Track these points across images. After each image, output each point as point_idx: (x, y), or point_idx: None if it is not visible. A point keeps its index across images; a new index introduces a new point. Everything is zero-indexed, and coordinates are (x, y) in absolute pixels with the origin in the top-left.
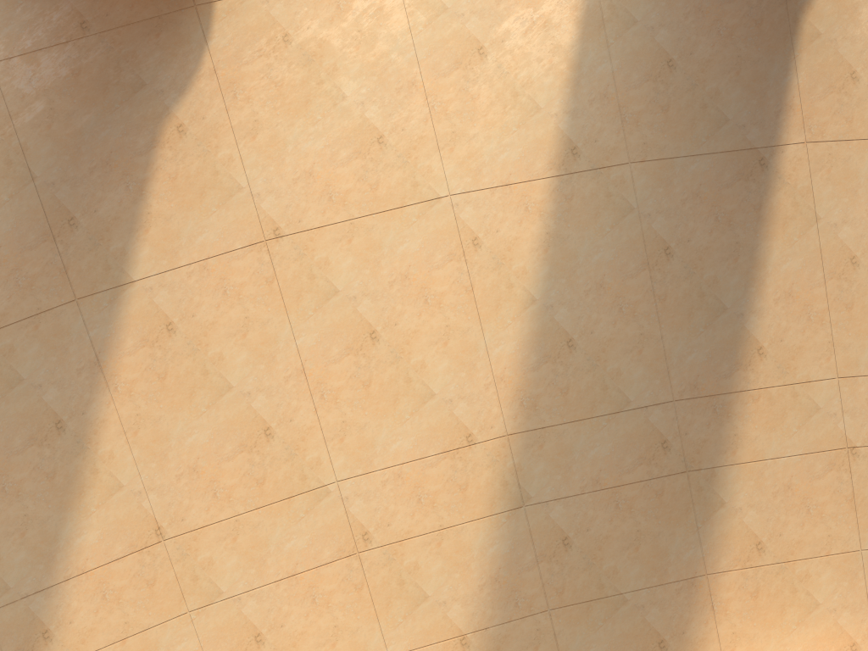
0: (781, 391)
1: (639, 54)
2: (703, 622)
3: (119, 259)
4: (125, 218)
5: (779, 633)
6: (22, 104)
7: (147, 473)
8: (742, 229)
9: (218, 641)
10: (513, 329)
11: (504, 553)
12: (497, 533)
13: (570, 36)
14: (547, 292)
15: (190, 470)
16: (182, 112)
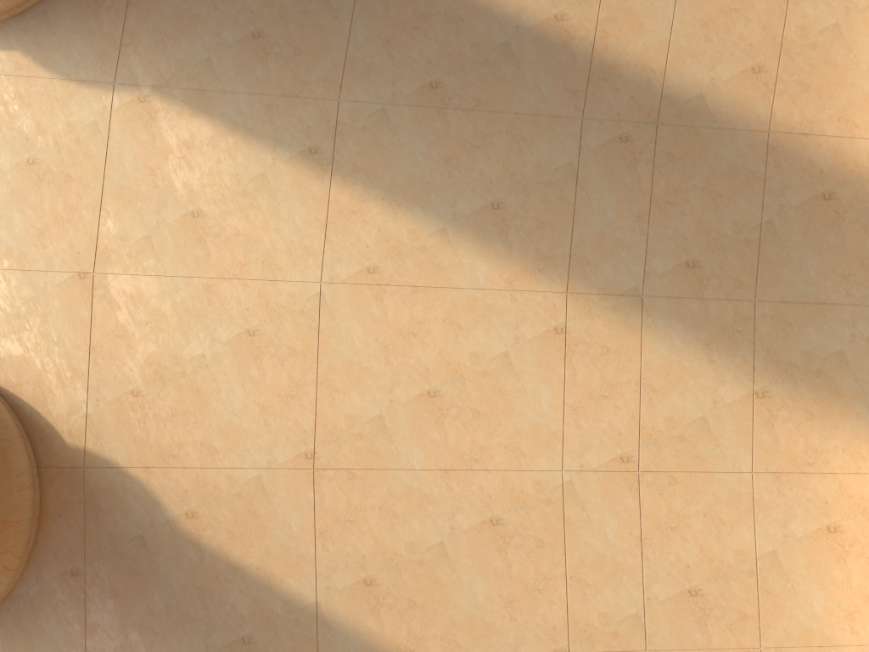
0: (605, 7)
1: (239, 63)
2: (817, 147)
3: (292, 609)
4: (256, 590)
5: (854, 72)
6: (129, 650)
7: (499, 647)
8: (433, 5)
9: (683, 632)
10: (465, 257)
11: (684, 328)
12: (661, 329)
13: (205, 126)
14: (439, 214)
15: (509, 606)
16: (175, 508)
